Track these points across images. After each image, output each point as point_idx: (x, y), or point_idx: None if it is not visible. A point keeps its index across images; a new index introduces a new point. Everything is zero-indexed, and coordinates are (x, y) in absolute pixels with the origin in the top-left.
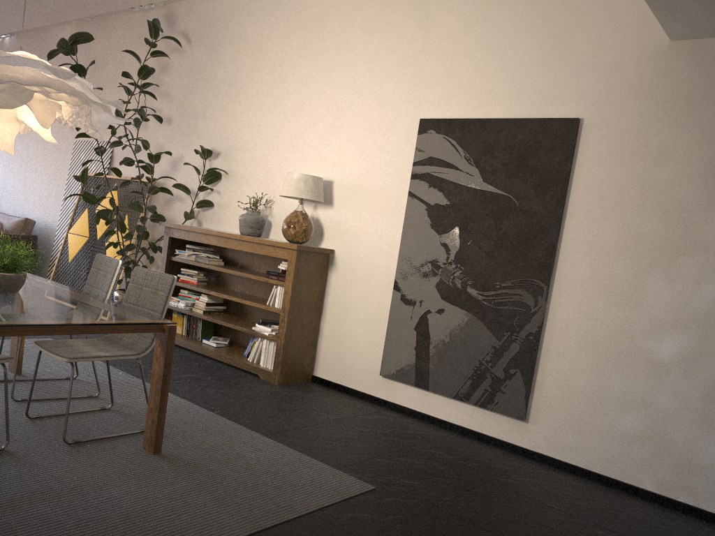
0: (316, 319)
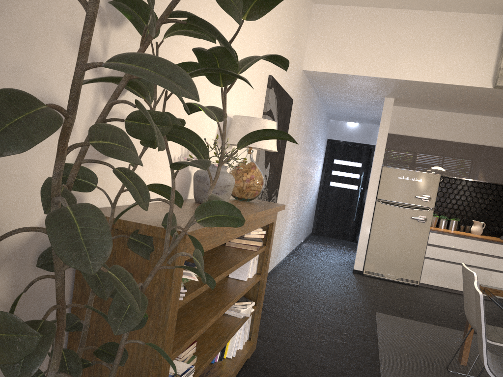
0: None
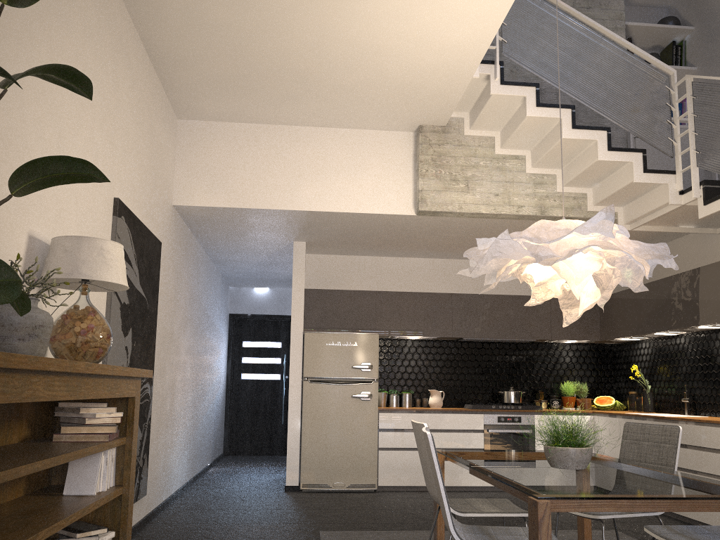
0: None
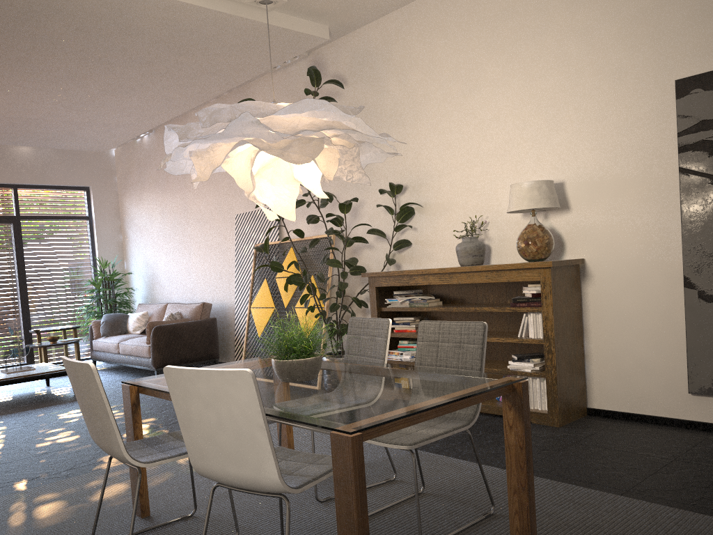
0: (580, 343)
